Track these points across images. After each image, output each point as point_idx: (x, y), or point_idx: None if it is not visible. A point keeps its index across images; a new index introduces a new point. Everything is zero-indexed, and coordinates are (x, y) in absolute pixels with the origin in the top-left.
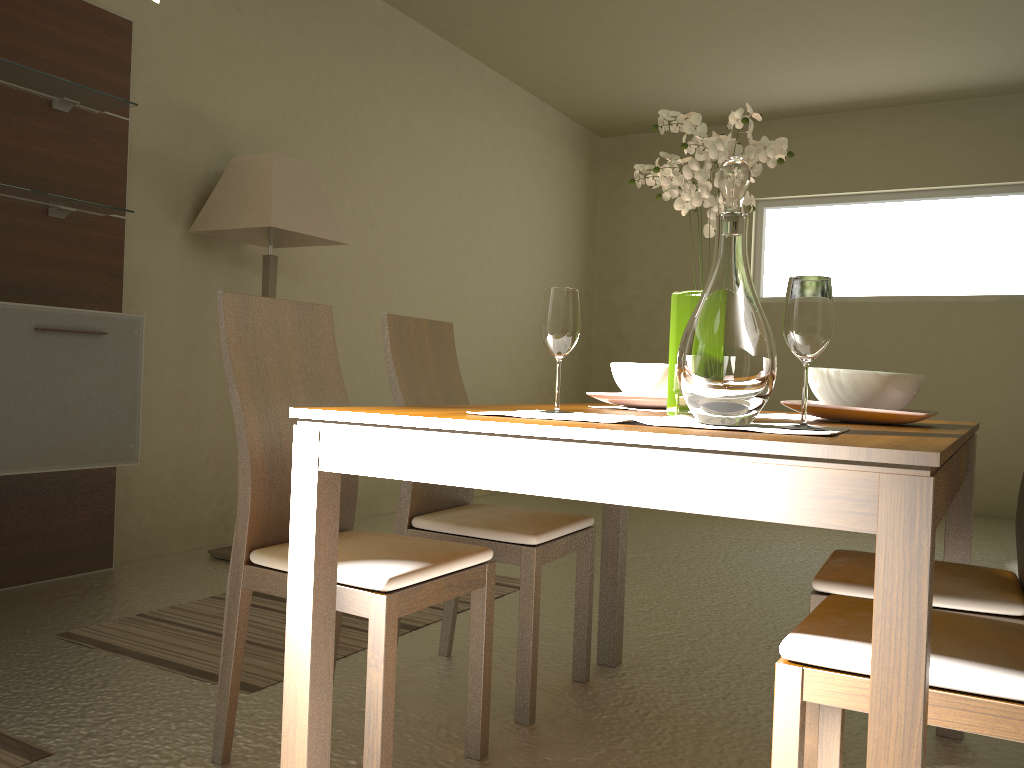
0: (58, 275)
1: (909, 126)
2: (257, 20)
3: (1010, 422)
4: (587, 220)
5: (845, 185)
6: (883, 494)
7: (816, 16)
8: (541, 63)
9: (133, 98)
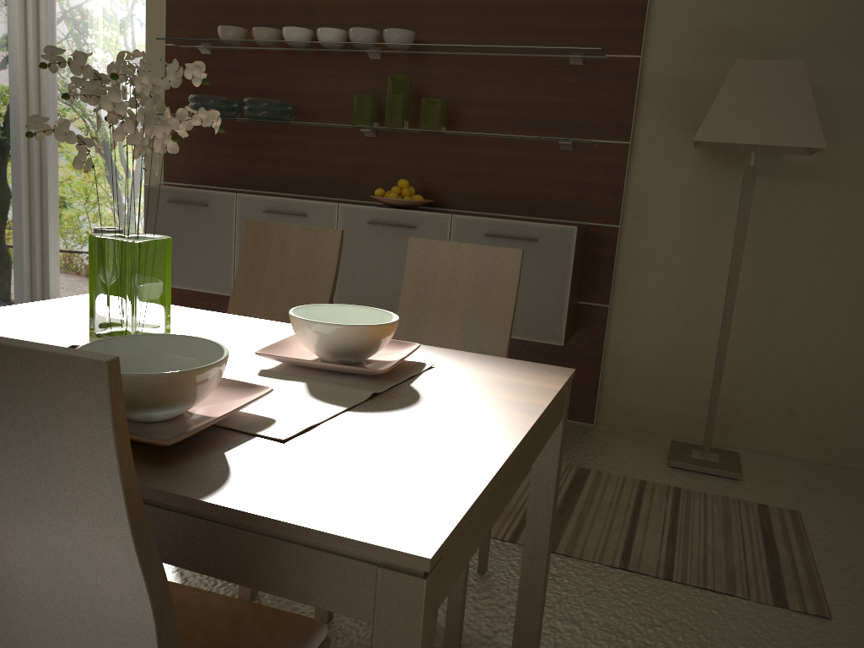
0: (565, 194)
1: None
2: None
3: None
4: None
5: None
6: None
7: None
8: None
9: (654, 35)
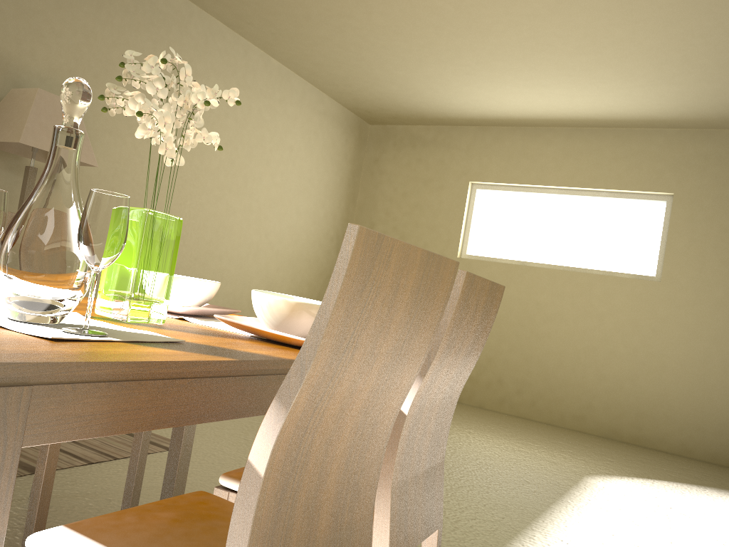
0: None
1: (583, 142)
2: None
3: (629, 369)
4: (350, 182)
5: (534, 179)
6: None
7: (501, 48)
8: (311, 60)
9: None
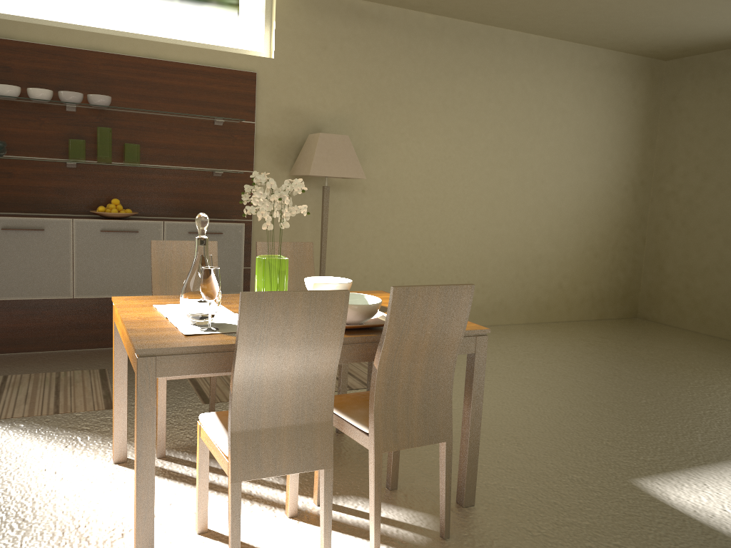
0: (218, 203)
1: None
2: (336, 51)
3: None
4: (644, 127)
5: None
6: (135, 360)
7: None
8: (565, 28)
9: (259, 110)
